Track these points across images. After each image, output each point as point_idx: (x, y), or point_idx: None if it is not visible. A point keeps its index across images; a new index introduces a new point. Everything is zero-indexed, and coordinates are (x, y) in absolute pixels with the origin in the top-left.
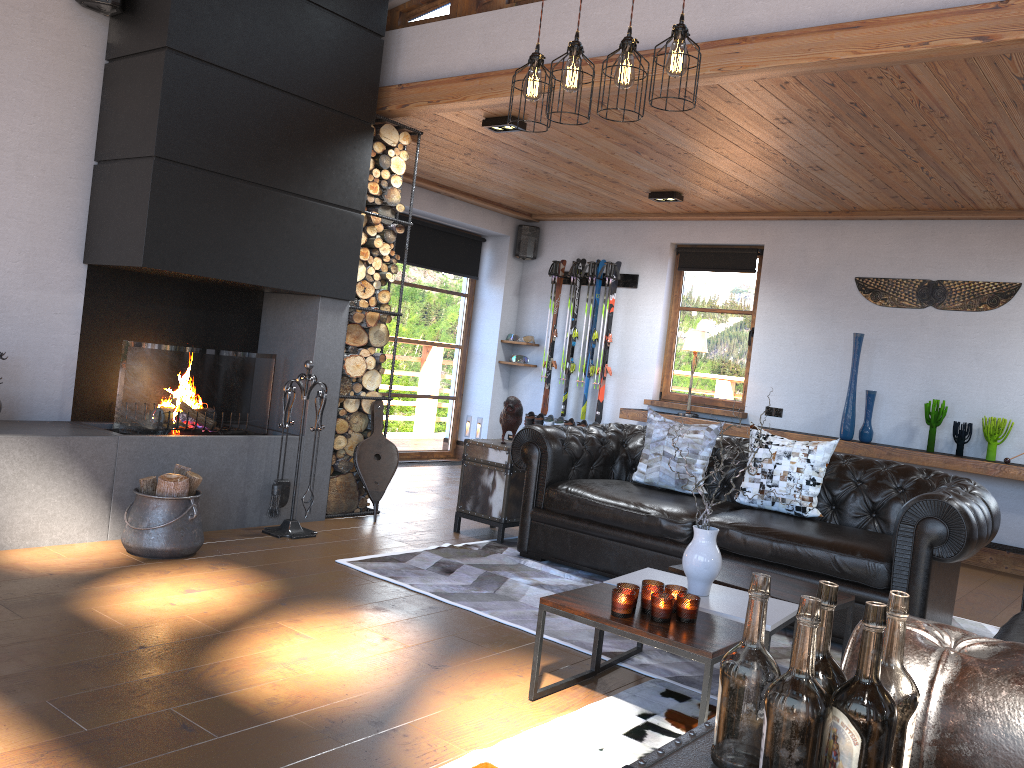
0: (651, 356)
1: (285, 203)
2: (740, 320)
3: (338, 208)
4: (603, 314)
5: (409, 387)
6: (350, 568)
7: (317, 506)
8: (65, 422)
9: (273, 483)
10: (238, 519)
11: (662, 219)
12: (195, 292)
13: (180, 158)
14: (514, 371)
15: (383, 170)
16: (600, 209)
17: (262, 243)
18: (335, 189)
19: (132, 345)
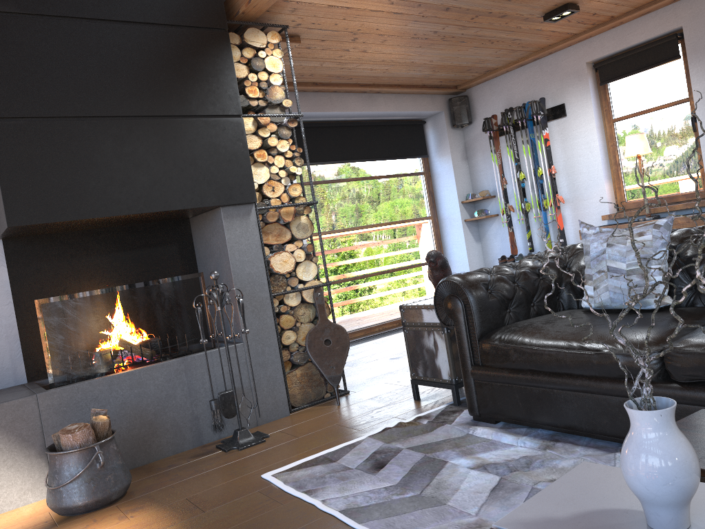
0: (597, 174)
1: (151, 127)
2: (678, 111)
3: (212, 118)
4: (540, 150)
5: (393, 263)
6: (271, 484)
7: (277, 404)
8: (18, 386)
9: (217, 396)
10: (194, 438)
11: (571, 43)
12: (119, 236)
13: (18, 113)
14: (481, 225)
15: (259, 72)
16: (510, 56)
17: (137, 172)
18: (203, 101)
19: (43, 302)
